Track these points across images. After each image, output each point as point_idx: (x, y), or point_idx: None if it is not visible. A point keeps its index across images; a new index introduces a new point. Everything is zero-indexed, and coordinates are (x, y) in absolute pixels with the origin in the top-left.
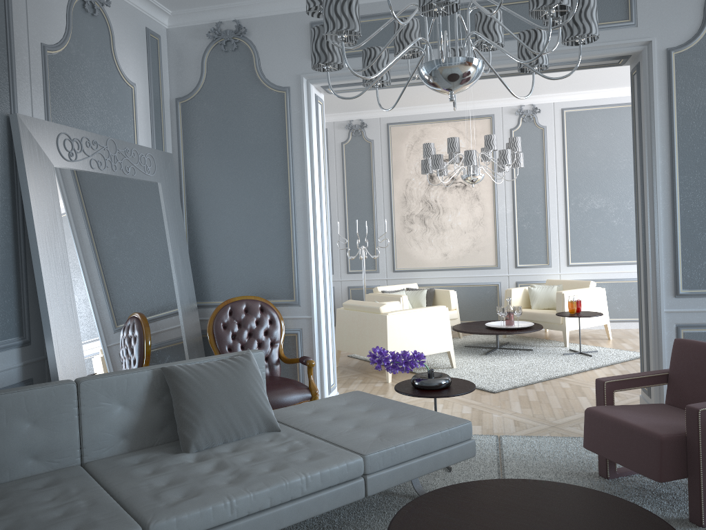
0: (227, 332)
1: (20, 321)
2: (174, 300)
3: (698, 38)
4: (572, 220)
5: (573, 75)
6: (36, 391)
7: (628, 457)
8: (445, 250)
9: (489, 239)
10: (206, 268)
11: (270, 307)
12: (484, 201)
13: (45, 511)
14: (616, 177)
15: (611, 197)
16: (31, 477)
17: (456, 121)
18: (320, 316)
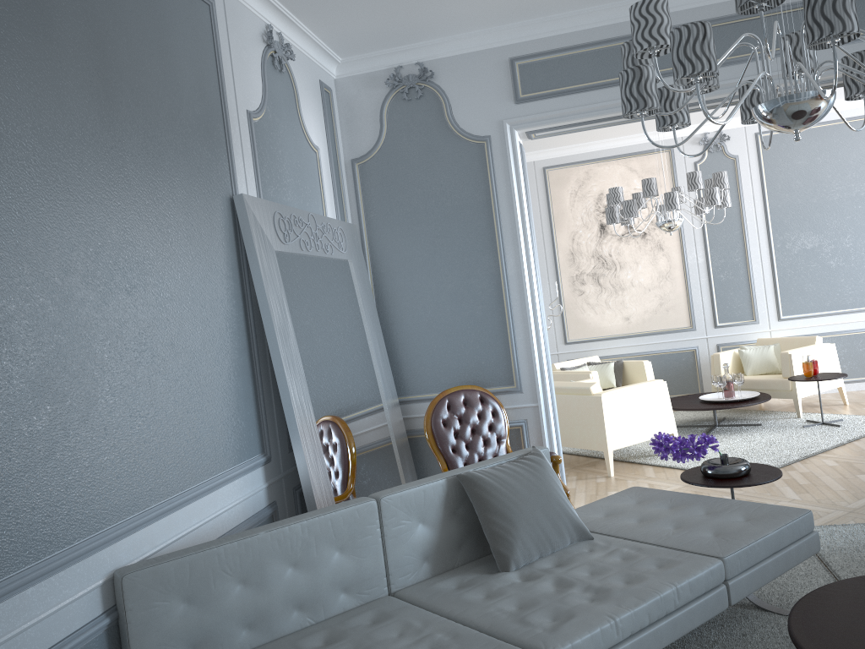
0: (449, 431)
1: (260, 434)
2: (380, 397)
3: None
4: (779, 265)
5: None
6: (341, 513)
7: None
8: (626, 314)
9: (680, 295)
10: (403, 356)
11: (491, 397)
12: (669, 250)
13: (407, 648)
14: (828, 210)
15: (825, 234)
16: (348, 613)
17: (627, 157)
18: (547, 403)
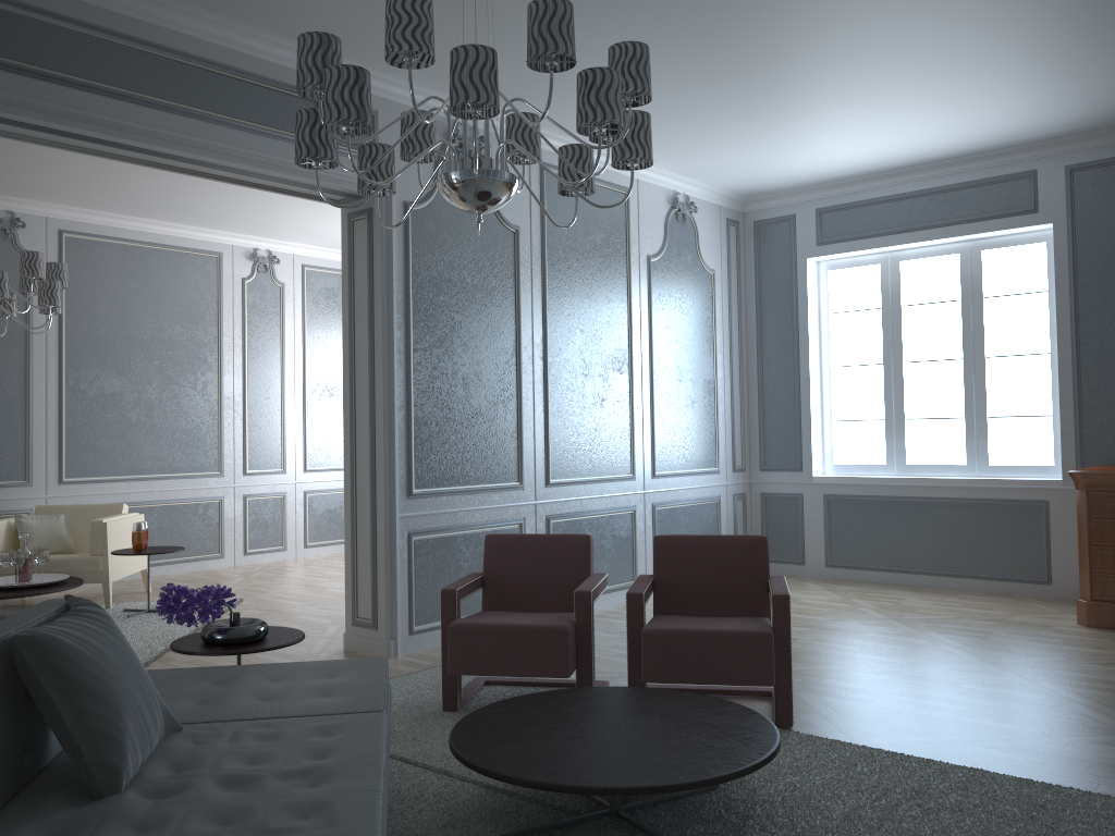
0: None
1: None
2: None
3: (431, 198)
4: (70, 409)
5: (117, 185)
6: None
7: (523, 664)
8: None
9: None
10: None
11: None
12: None
13: None
14: (136, 349)
15: (130, 378)
16: None
17: None
18: None
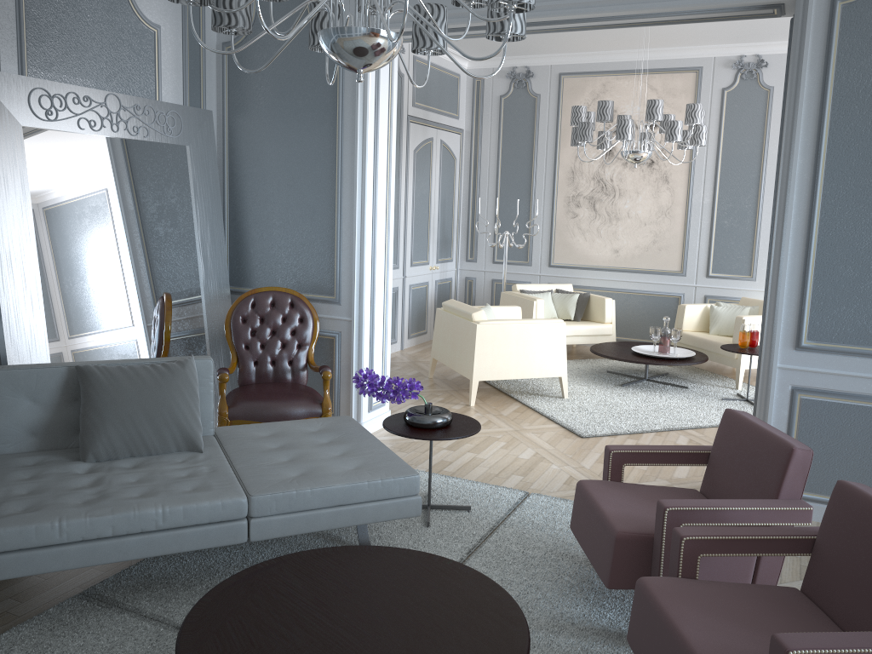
0: (246, 328)
1: None
2: (196, 284)
3: None
4: None
5: None
6: None
7: (593, 550)
8: (616, 246)
9: (676, 236)
10: (246, 248)
11: (302, 303)
12: (675, 184)
13: None
14: None
15: None
16: None
17: (650, 74)
18: (361, 319)
